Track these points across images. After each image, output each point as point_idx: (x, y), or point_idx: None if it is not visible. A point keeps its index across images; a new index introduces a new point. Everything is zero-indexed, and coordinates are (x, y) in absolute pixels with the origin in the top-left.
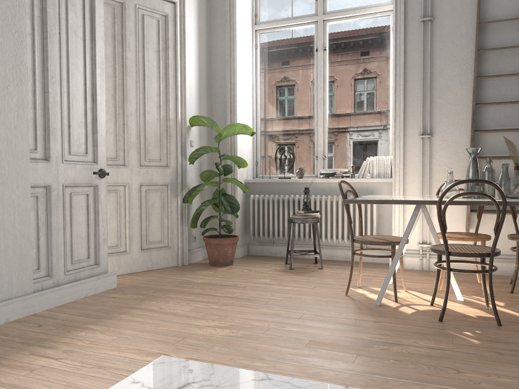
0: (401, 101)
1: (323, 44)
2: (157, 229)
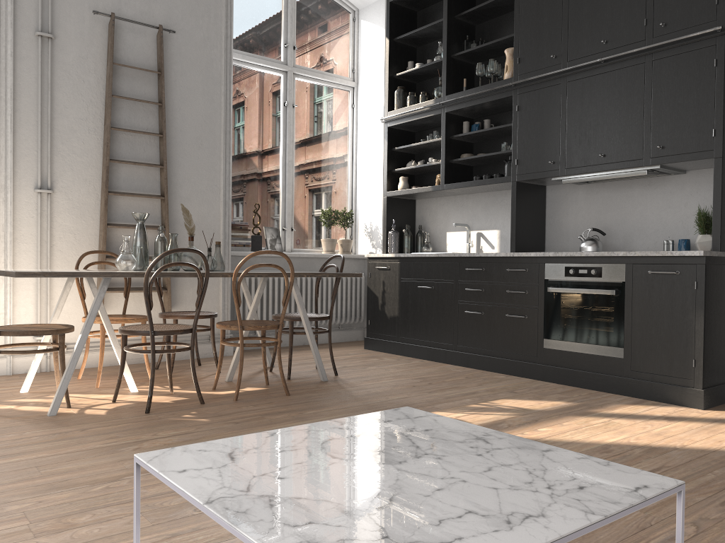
0: (9, 137)
1: None
2: None
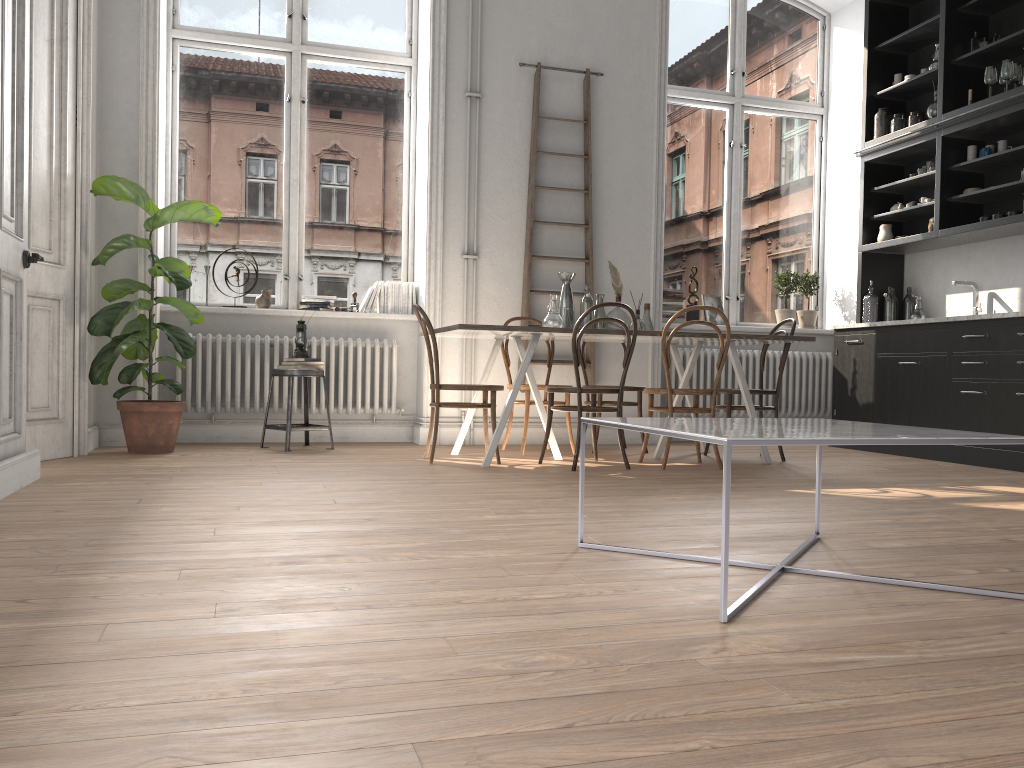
0: (439, 203)
1: (301, 92)
2: (43, 383)
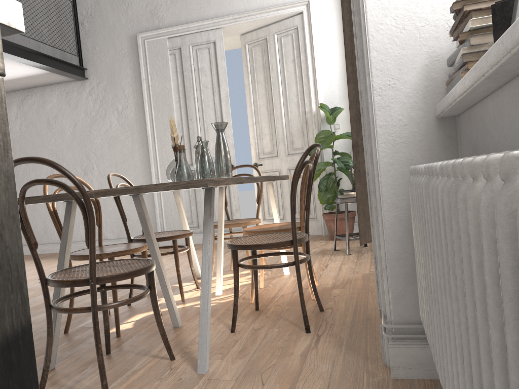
0: None
1: None
2: None
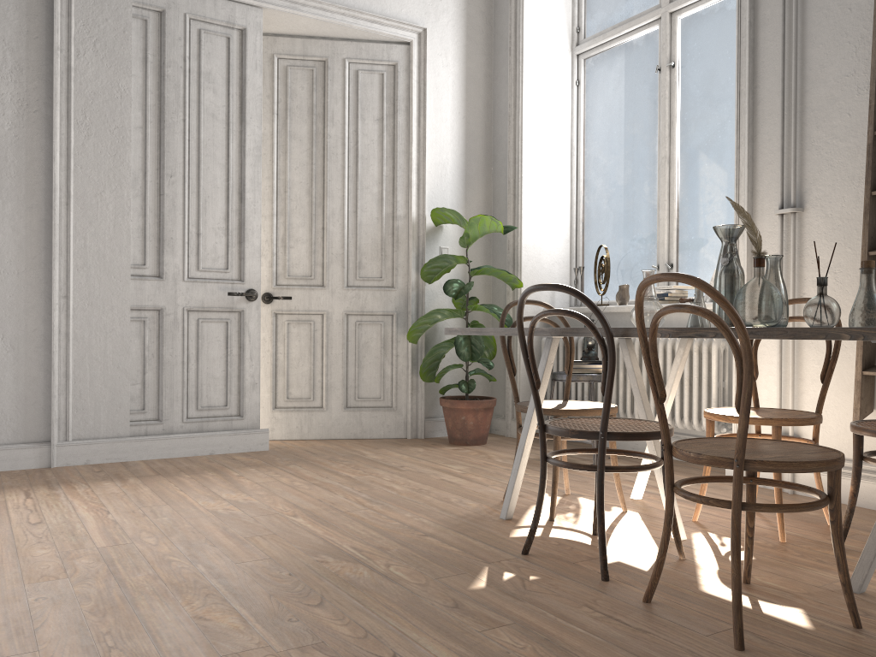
0: (745, 144)
1: (670, 57)
2: (373, 379)
